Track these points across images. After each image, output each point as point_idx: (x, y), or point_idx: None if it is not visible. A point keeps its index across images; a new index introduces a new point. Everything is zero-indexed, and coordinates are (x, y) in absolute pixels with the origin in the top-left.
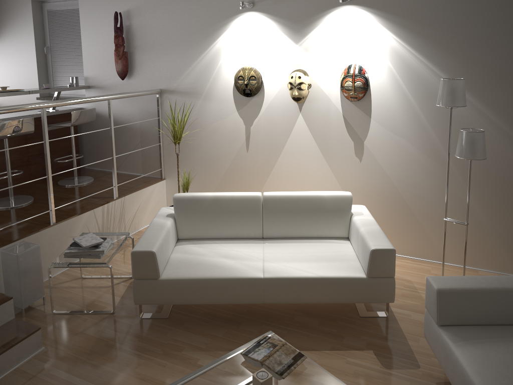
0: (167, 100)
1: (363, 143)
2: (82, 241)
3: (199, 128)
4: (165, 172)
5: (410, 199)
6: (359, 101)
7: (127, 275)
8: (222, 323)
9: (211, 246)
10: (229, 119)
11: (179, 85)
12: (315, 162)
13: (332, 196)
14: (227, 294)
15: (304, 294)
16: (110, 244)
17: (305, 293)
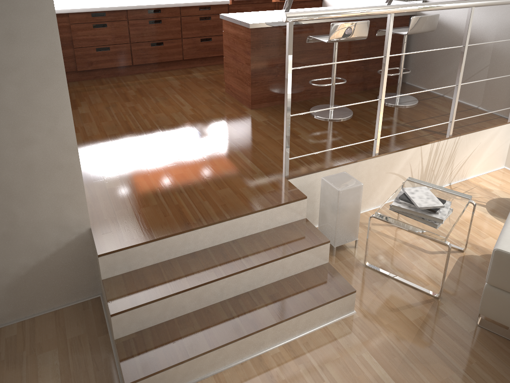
0: None
1: None
2: (415, 197)
3: None
4: None
5: None
6: None
7: (454, 245)
8: None
9: None
10: None
11: None
12: None
13: None
14: None
15: None
16: (449, 210)
17: None
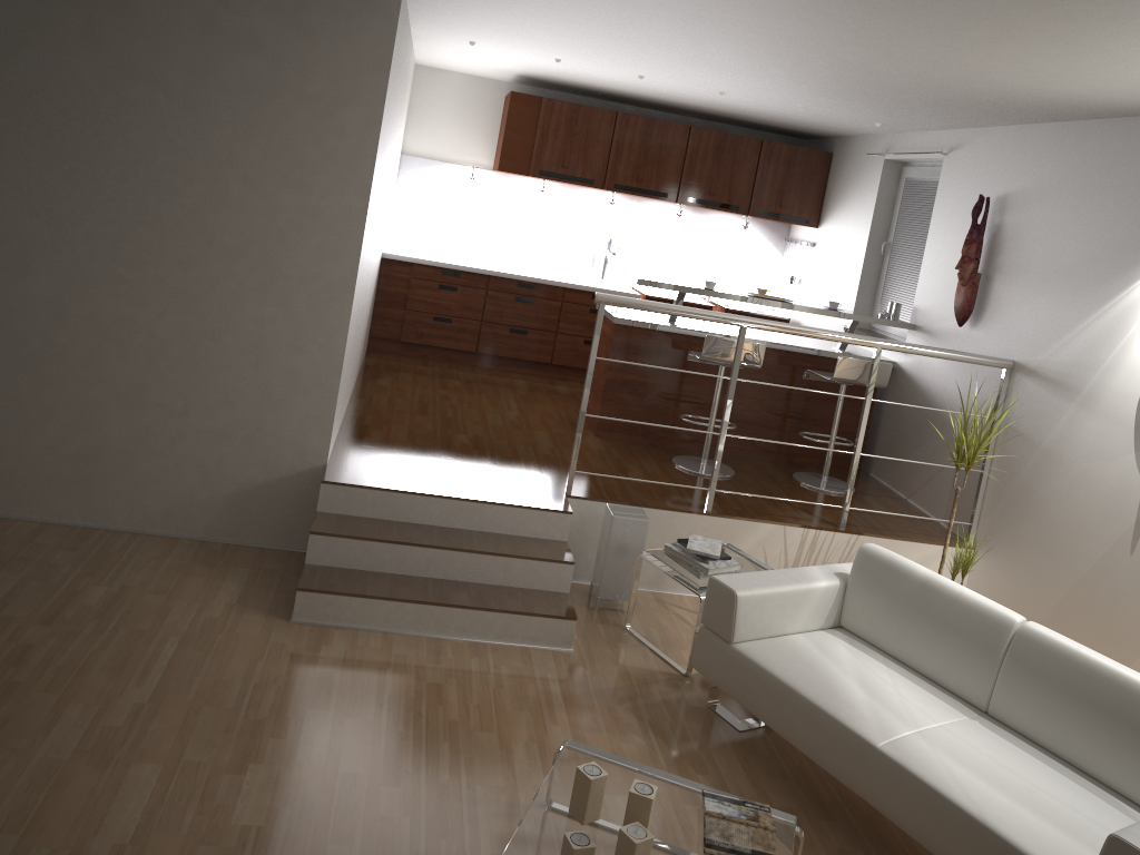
0: (1018, 387)
1: None
2: (694, 542)
3: (1055, 463)
4: (976, 534)
5: None
6: None
7: None
8: (804, 796)
9: (869, 662)
10: (1114, 463)
11: (1044, 363)
12: None
13: None
14: (811, 736)
15: (938, 834)
16: (732, 570)
17: (941, 833)
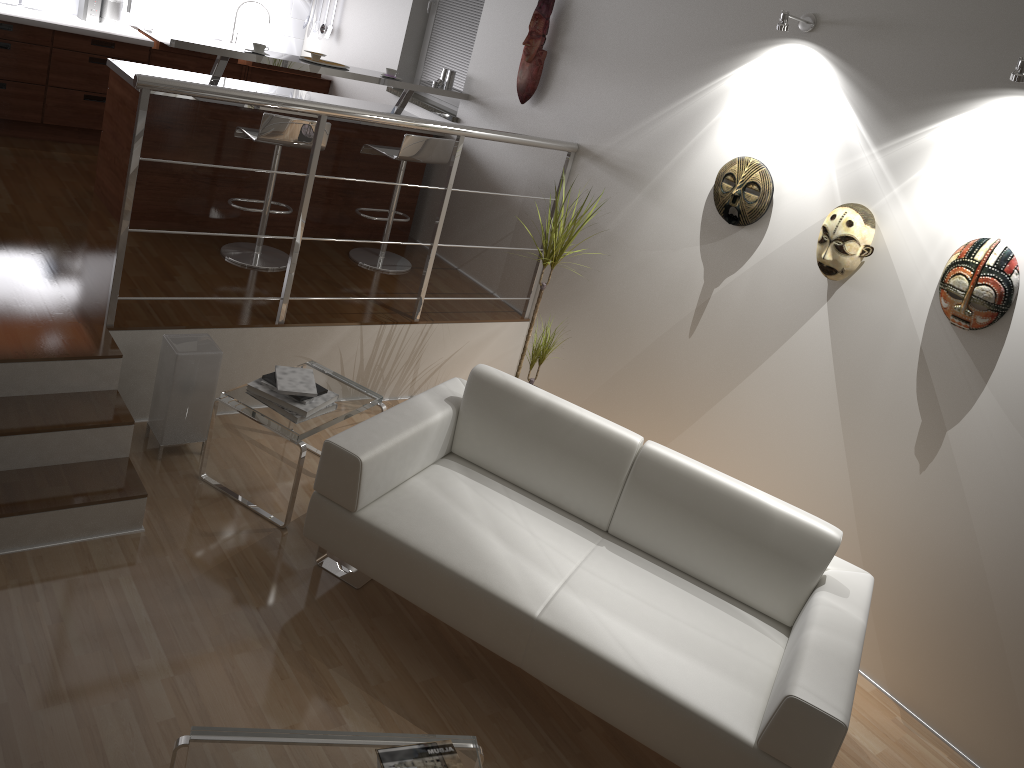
0: (582, 171)
1: (944, 433)
2: (284, 378)
3: (618, 248)
4: (532, 308)
5: (1008, 617)
6: (973, 331)
7: None
8: (440, 656)
9: (494, 499)
10: (679, 254)
11: (612, 150)
12: (818, 423)
13: (791, 520)
14: (458, 609)
15: (604, 699)
16: (330, 404)
17: (607, 697)
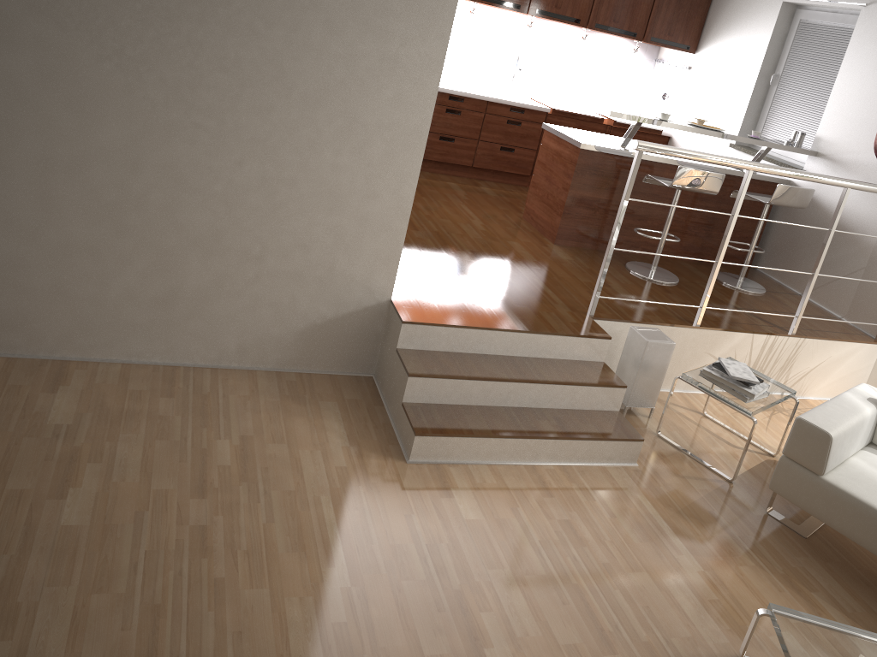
0: None
1: None
2: (730, 367)
3: None
4: None
5: None
6: None
7: (765, 448)
8: None
9: None
10: None
11: None
12: None
13: None
14: None
15: None
16: (764, 392)
17: None
